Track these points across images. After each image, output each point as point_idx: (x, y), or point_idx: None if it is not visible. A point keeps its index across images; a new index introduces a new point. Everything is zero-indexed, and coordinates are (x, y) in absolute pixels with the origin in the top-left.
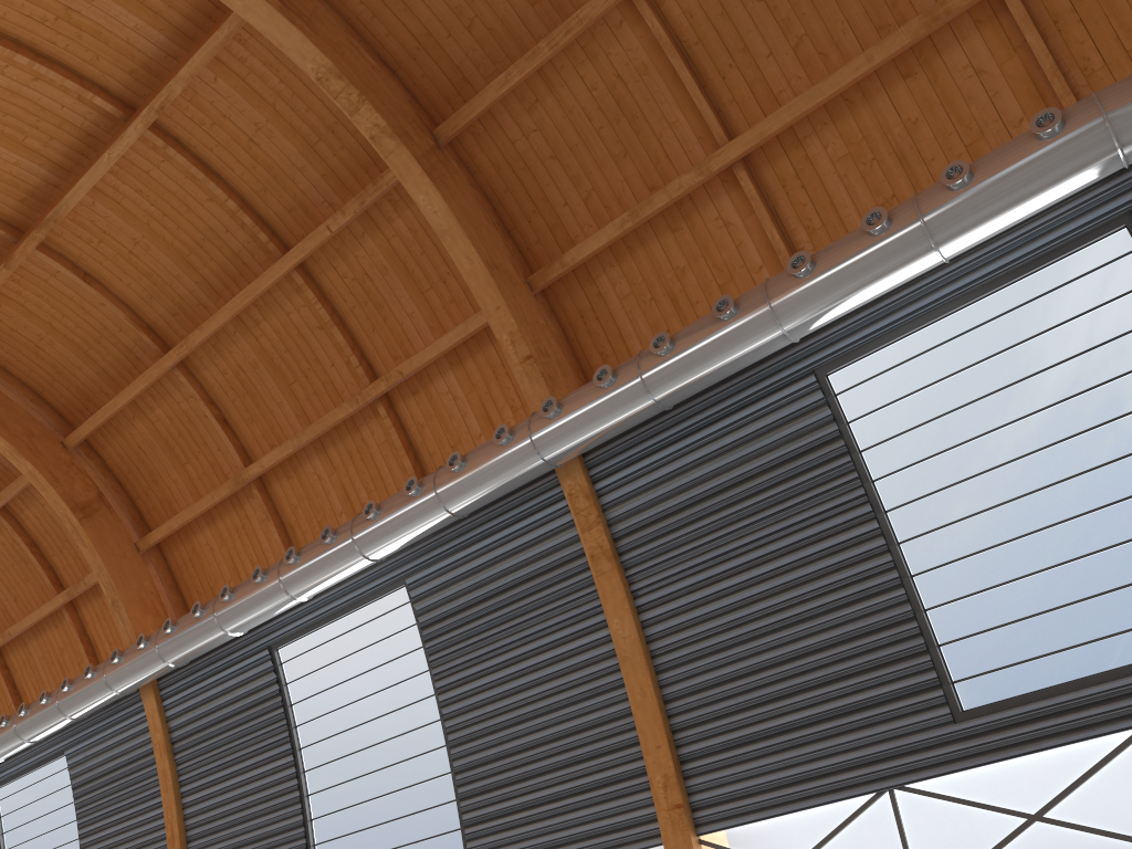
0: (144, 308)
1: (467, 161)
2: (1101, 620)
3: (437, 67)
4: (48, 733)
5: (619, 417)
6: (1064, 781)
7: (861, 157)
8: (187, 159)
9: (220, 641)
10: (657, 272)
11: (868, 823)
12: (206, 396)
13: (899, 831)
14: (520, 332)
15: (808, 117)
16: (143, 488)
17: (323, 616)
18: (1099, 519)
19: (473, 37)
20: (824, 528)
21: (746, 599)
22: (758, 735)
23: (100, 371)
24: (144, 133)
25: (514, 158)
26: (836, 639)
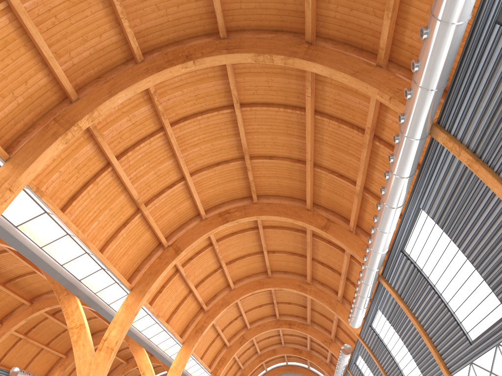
0: (292, 155)
1: (328, 37)
2: None
3: (291, 17)
4: (365, 304)
5: (425, 106)
6: None
7: None
8: (259, 107)
9: (381, 257)
10: (422, 19)
11: None
12: (329, 171)
13: None
14: (380, 91)
15: None
16: (339, 209)
17: (407, 232)
18: None
19: None
20: None
21: None
22: None
23: (299, 181)
24: (242, 109)
25: (340, 22)
26: None
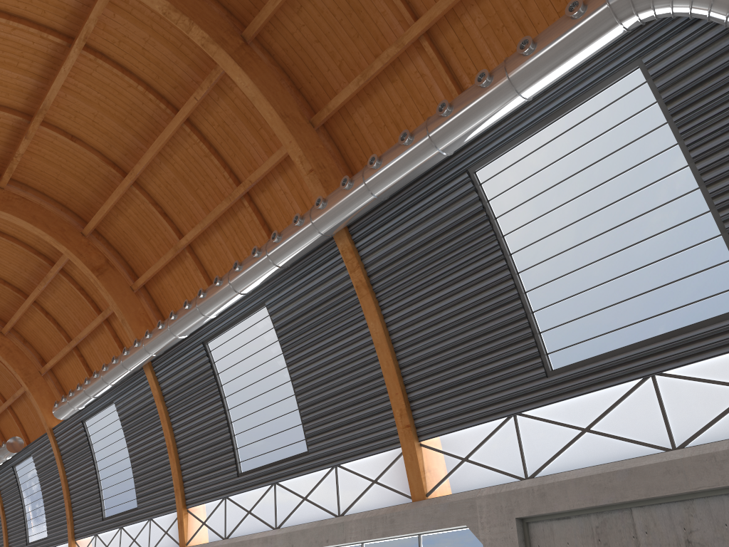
0: (108, 153)
1: (268, 48)
2: (626, 316)
3: None
4: (101, 392)
5: (357, 206)
6: (602, 409)
7: (496, 25)
8: (109, 65)
9: (175, 341)
10: (385, 109)
11: (503, 433)
12: (152, 200)
13: (517, 438)
14: (304, 155)
15: (462, 2)
16: (130, 254)
17: (227, 324)
18: (626, 254)
19: None
20: (477, 266)
21: (439, 309)
22: (447, 386)
23: (93, 190)
24: (81, 52)
25: (294, 44)
26: (485, 331)
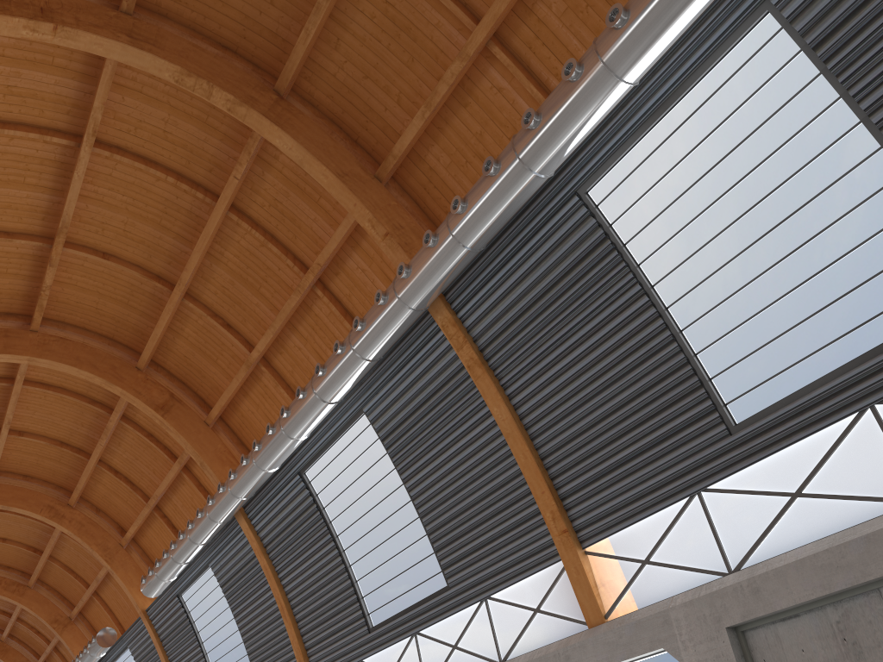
0: (149, 265)
1: (309, 99)
2: (818, 334)
3: (262, 39)
4: (192, 556)
5: (448, 266)
6: (812, 463)
7: (578, 7)
8: (129, 159)
9: (265, 477)
10: (464, 141)
11: (688, 519)
12: (210, 312)
13: (708, 522)
14: (375, 218)
15: None
16: (198, 382)
17: (323, 445)
18: (802, 255)
19: (277, 8)
20: (612, 310)
21: (575, 374)
22: (605, 471)
23: (141, 314)
24: (94, 150)
25: (339, 87)
26: (639, 390)
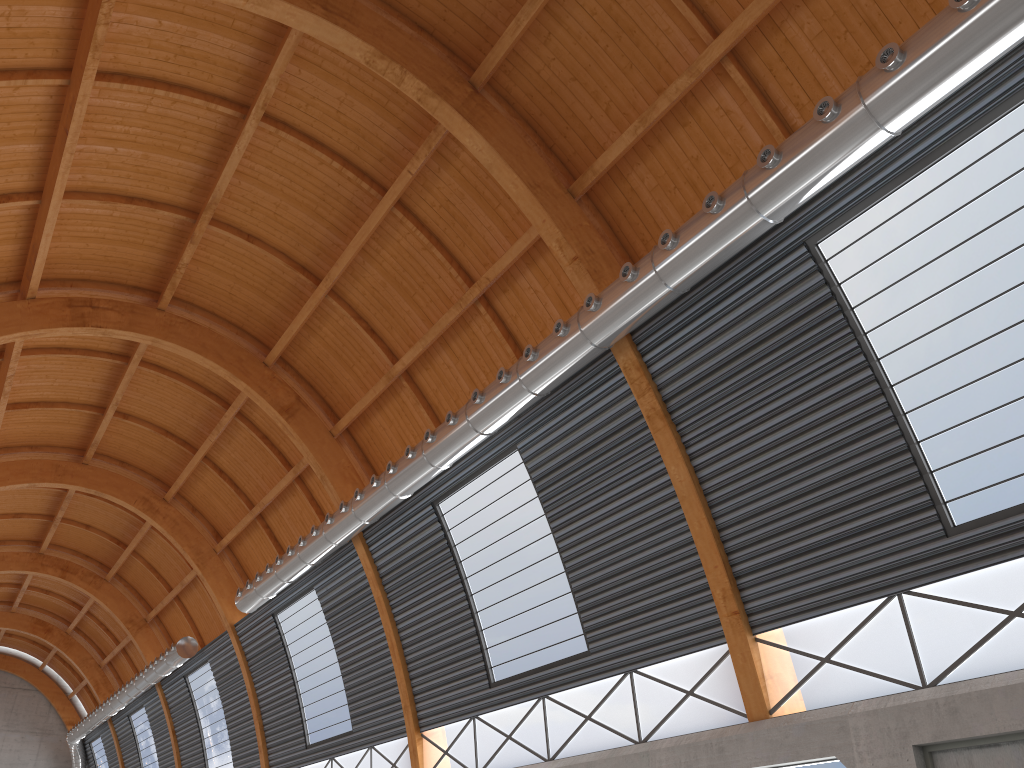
0: (295, 254)
1: (505, 96)
2: None
3: (464, 23)
4: (298, 575)
5: (645, 304)
6: None
7: (835, 32)
8: (295, 137)
9: (395, 503)
10: (675, 164)
11: (882, 621)
12: (354, 313)
13: (906, 628)
14: (564, 238)
15: (782, 3)
16: (327, 388)
17: (464, 477)
18: None
19: None
20: (827, 379)
21: (772, 443)
22: (792, 554)
23: (277, 305)
24: (259, 124)
25: (542, 86)
26: (846, 472)
